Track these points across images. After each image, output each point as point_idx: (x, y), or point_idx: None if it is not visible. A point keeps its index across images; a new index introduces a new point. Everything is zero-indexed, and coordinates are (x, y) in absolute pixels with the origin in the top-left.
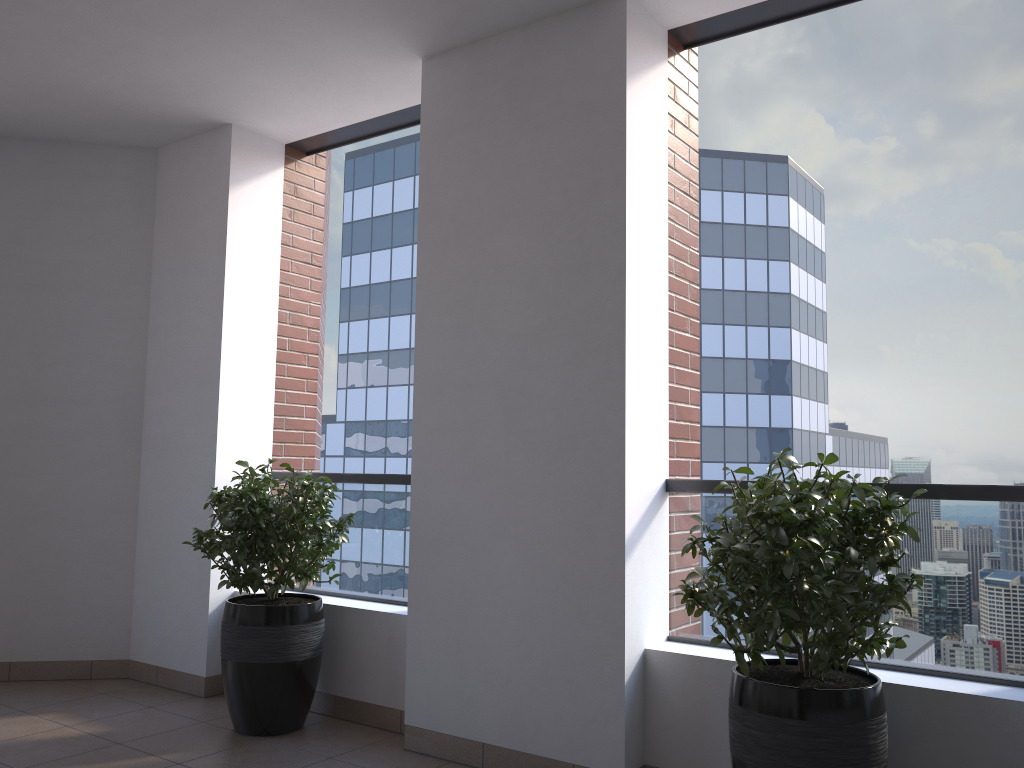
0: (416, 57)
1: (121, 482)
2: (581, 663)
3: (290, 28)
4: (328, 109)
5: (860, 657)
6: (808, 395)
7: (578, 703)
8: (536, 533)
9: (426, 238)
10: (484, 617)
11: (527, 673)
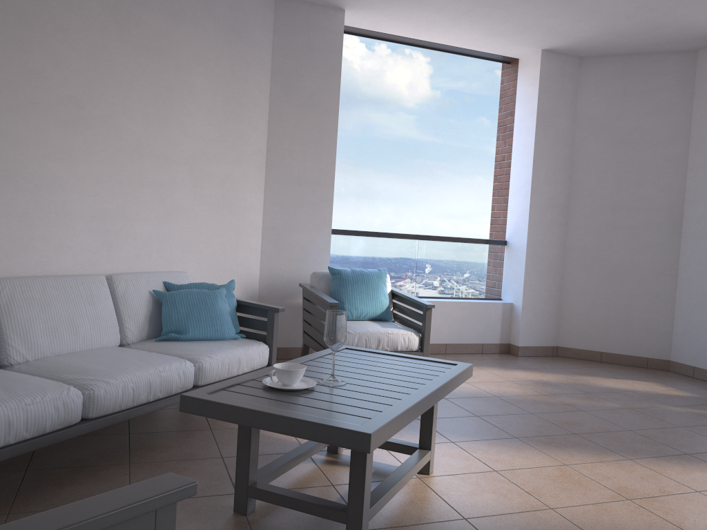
0: None
1: (667, 258)
2: None
3: None
4: None
5: None
6: None
7: None
8: None
9: None
10: None
11: None
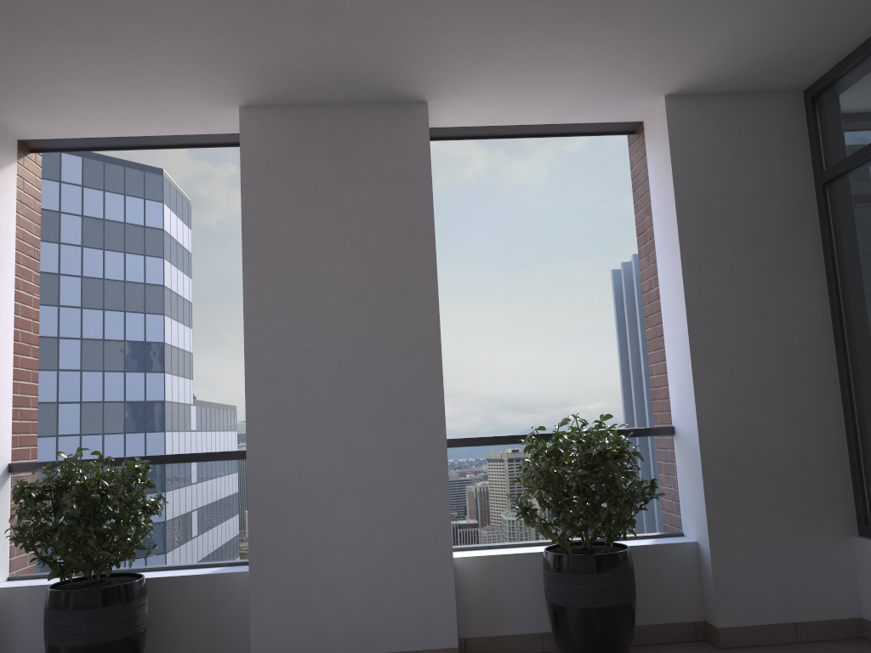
0: (237, 104)
1: None
2: (419, 575)
3: (158, 62)
4: (106, 122)
5: (630, 530)
6: (178, 372)
7: (418, 605)
8: (374, 486)
9: (252, 255)
10: (330, 557)
11: (373, 593)
